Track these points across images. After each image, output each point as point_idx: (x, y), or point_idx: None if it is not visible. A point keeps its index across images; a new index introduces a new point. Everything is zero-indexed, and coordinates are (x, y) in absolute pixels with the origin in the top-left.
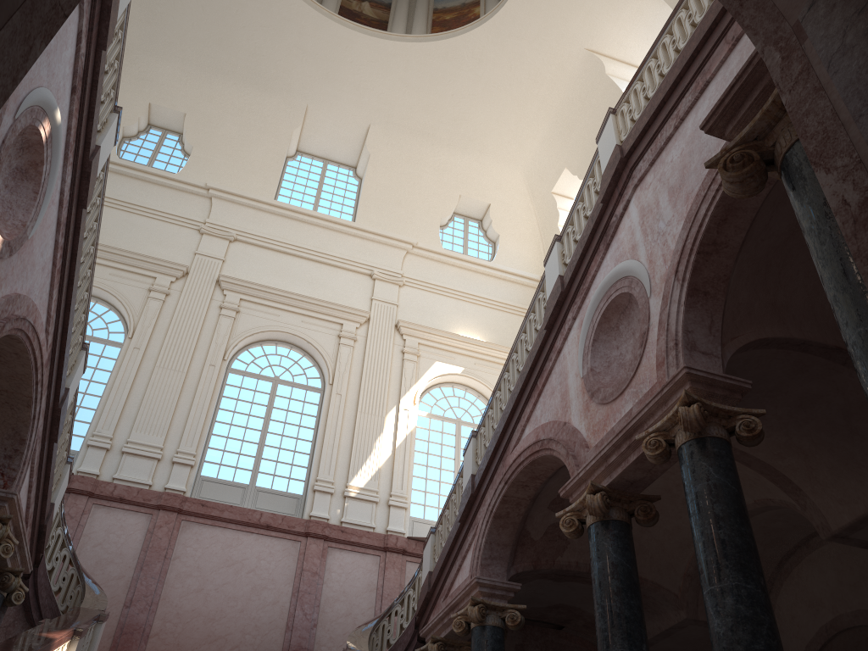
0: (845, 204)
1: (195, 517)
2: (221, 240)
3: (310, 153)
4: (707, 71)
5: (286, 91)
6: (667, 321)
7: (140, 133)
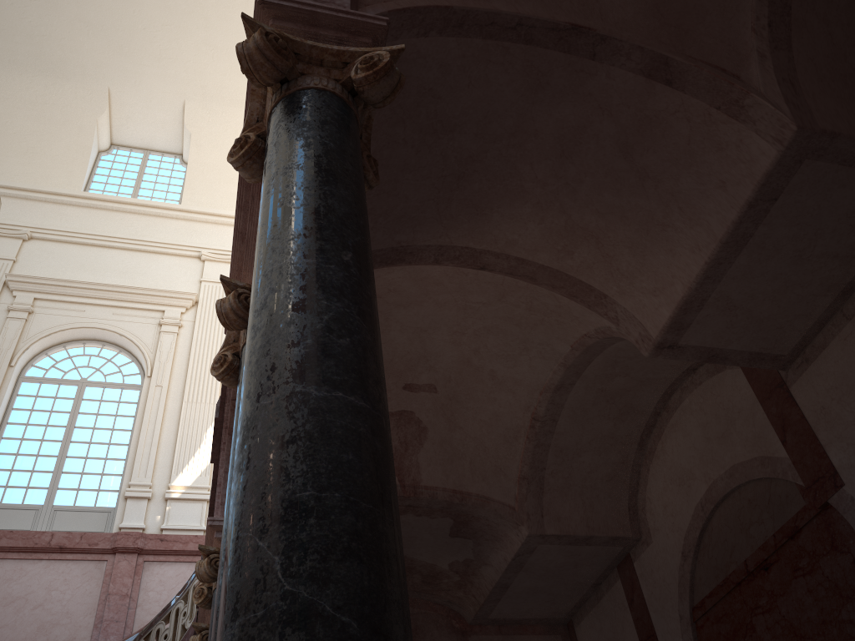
0: None
1: None
2: (12, 240)
3: (128, 145)
4: None
5: (80, 75)
6: None
7: None
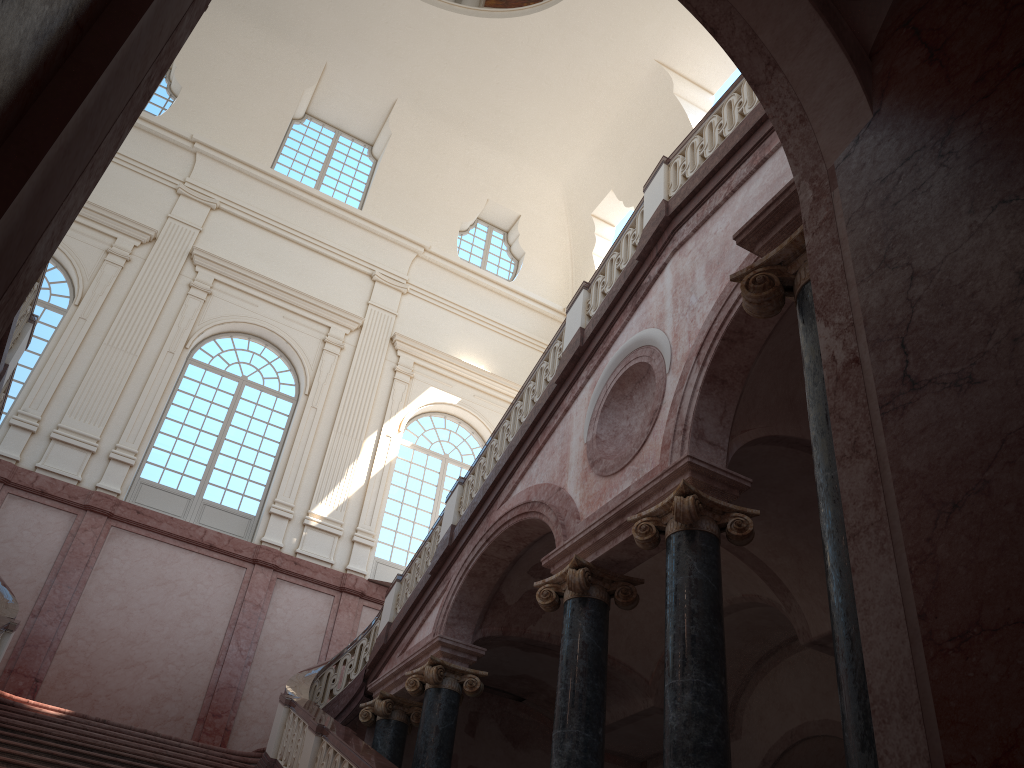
0: (833, 360)
1: (127, 525)
2: (201, 206)
3: (321, 119)
4: (766, 147)
5: (303, 42)
6: (680, 404)
7: None
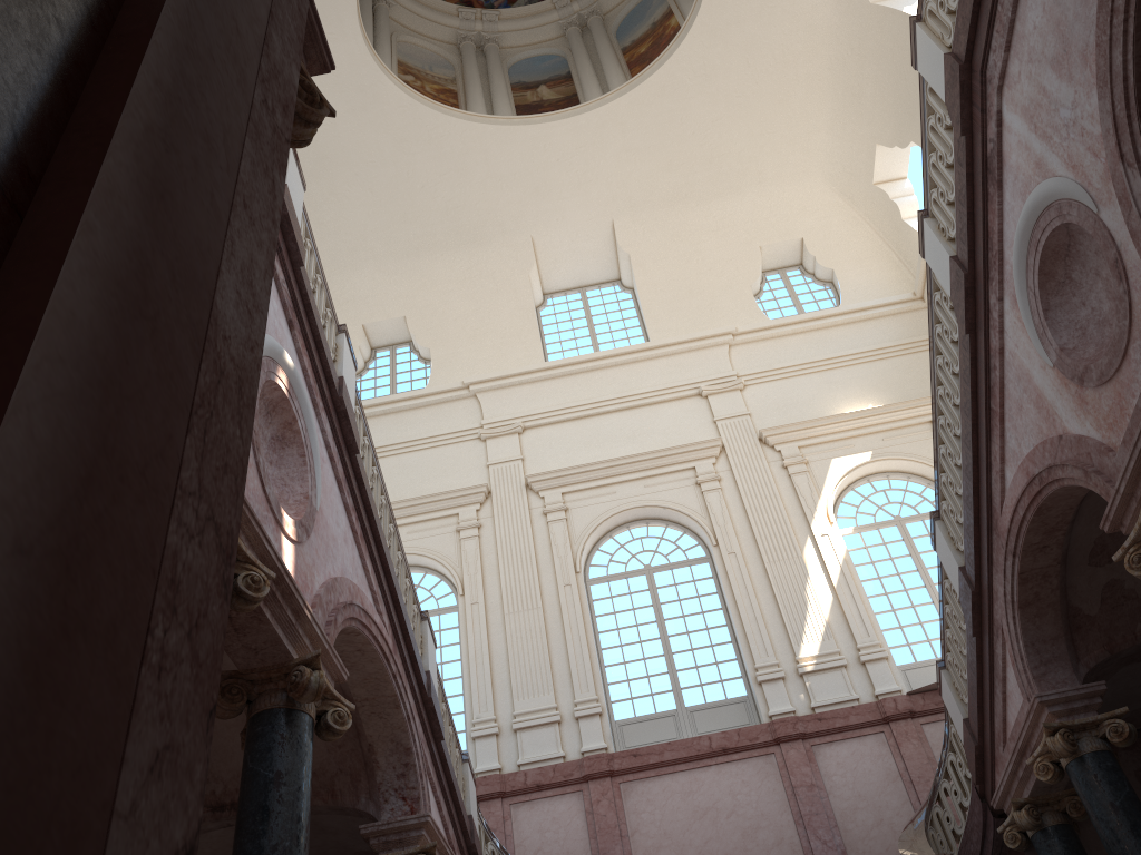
0: None
1: (633, 774)
2: (509, 436)
3: (560, 290)
4: None
5: (500, 234)
6: None
7: (367, 363)
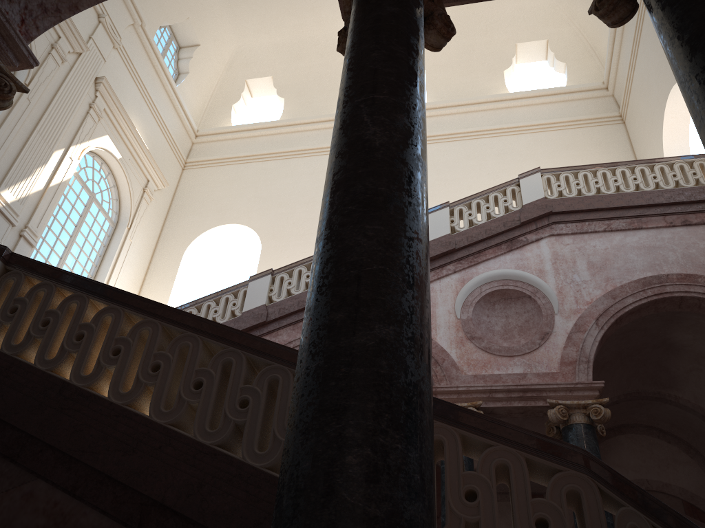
0: None
1: None
2: None
3: None
4: (643, 222)
5: None
6: (582, 343)
7: None
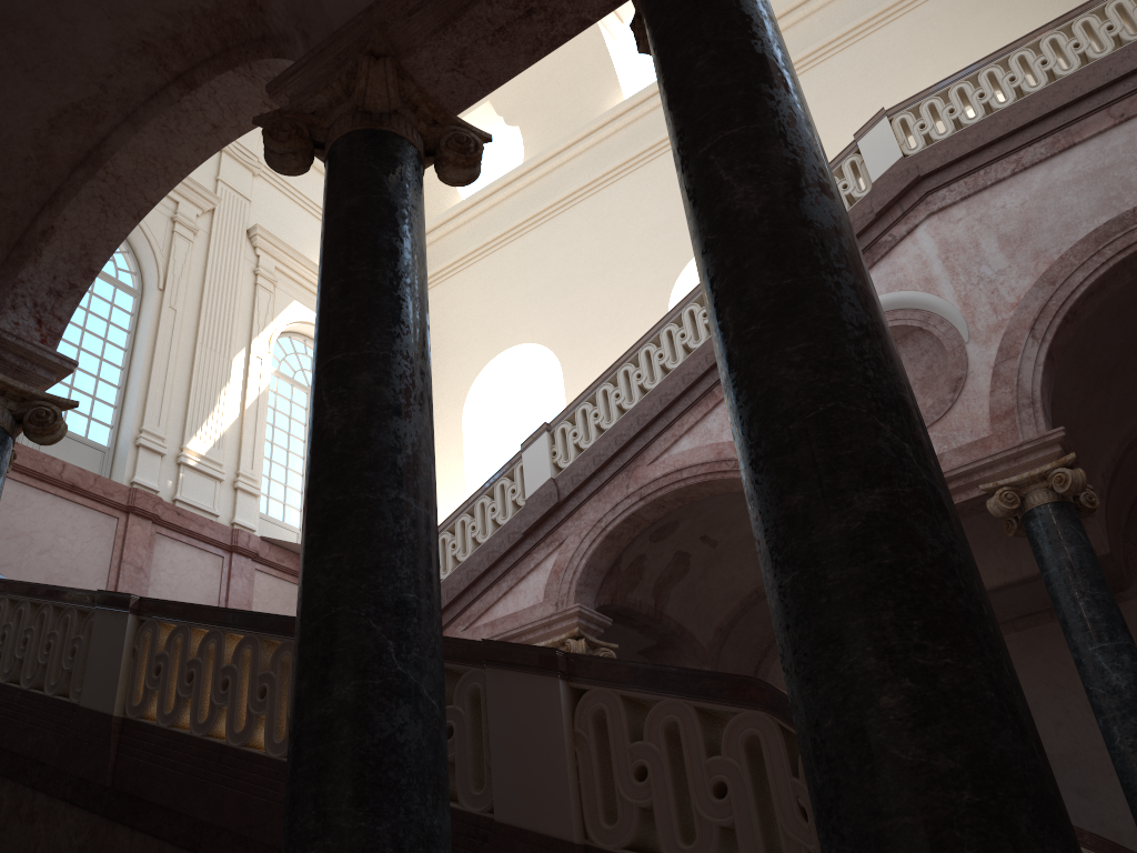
0: None
1: None
2: None
3: None
4: (1075, 133)
5: None
6: (1017, 376)
7: None
